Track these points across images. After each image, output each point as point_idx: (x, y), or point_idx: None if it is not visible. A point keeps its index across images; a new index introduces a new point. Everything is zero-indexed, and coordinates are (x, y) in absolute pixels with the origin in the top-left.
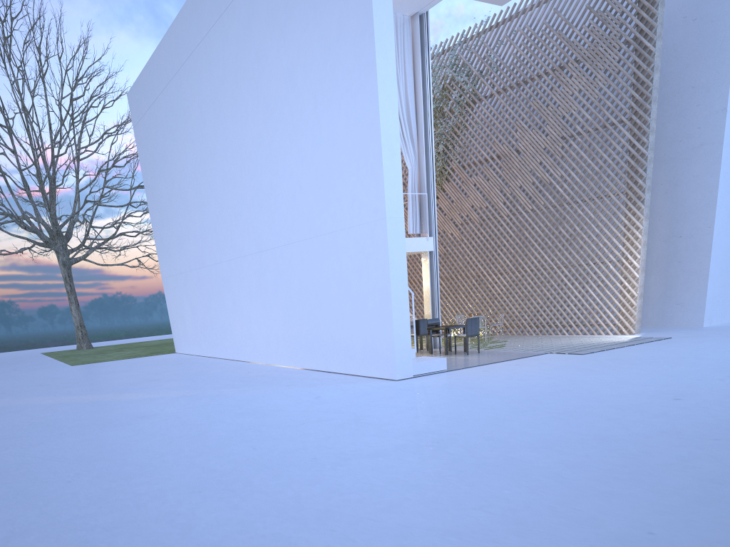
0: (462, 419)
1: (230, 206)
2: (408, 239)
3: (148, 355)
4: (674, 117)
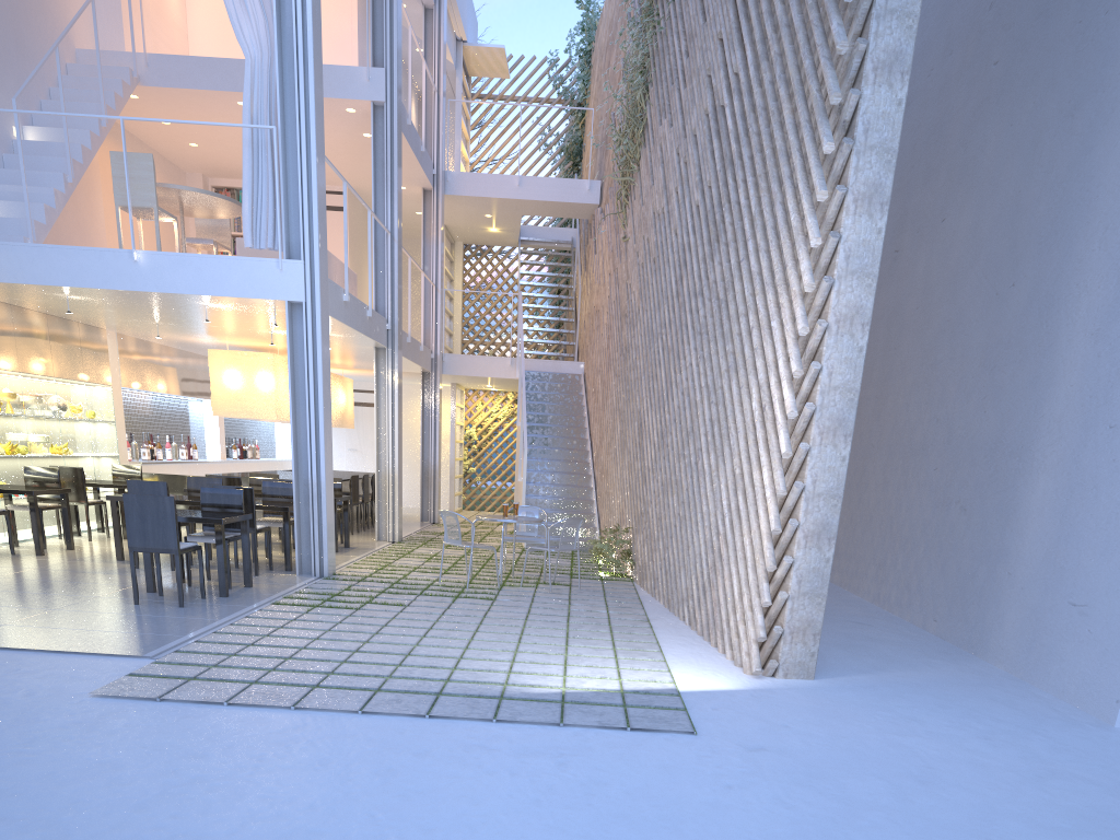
0: None
1: None
2: (213, 260)
3: None
4: None
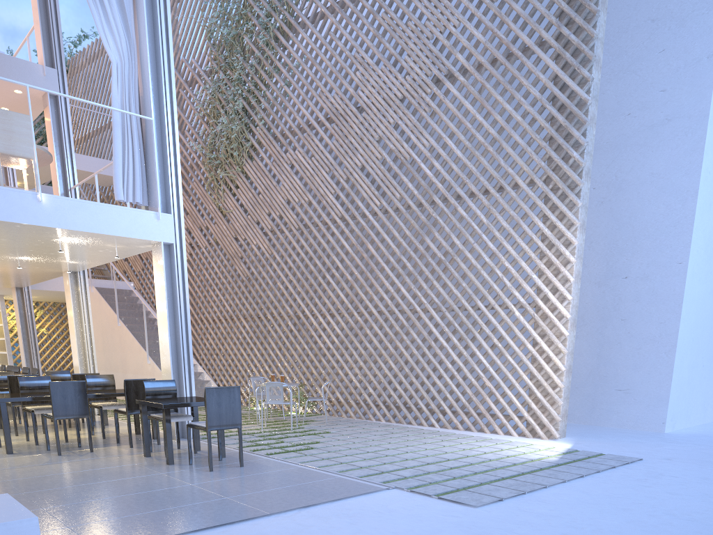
0: None
1: None
2: (106, 207)
3: None
4: (617, 75)
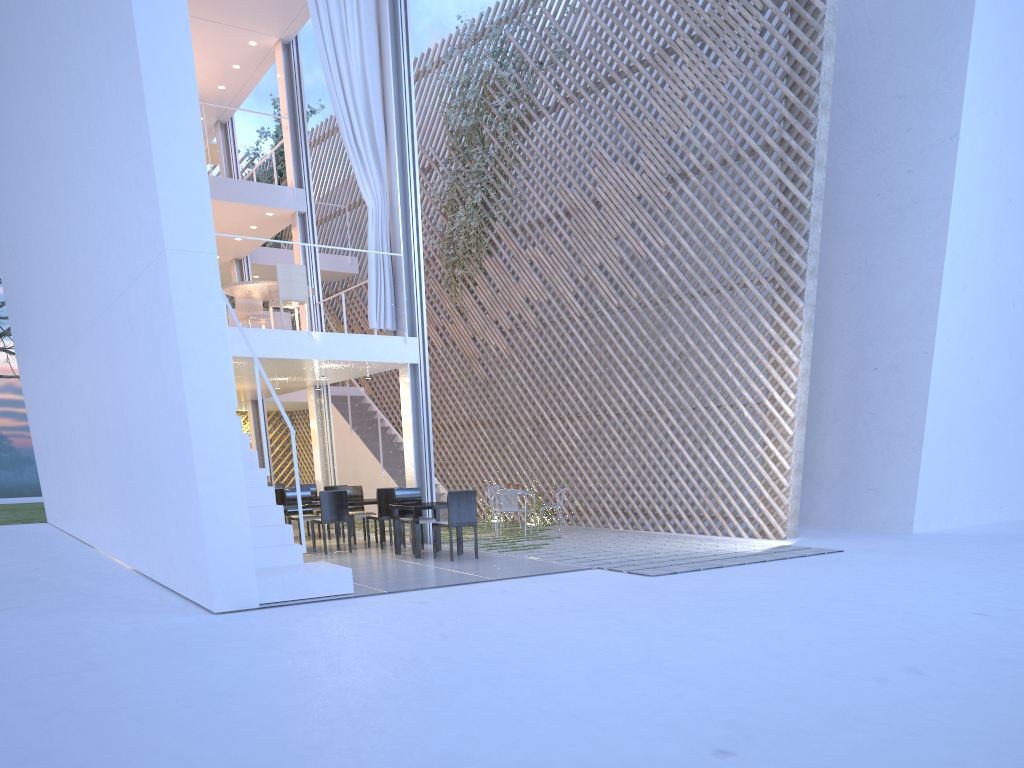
0: None
1: (45, 259)
2: (363, 337)
3: (2, 523)
4: (867, 153)
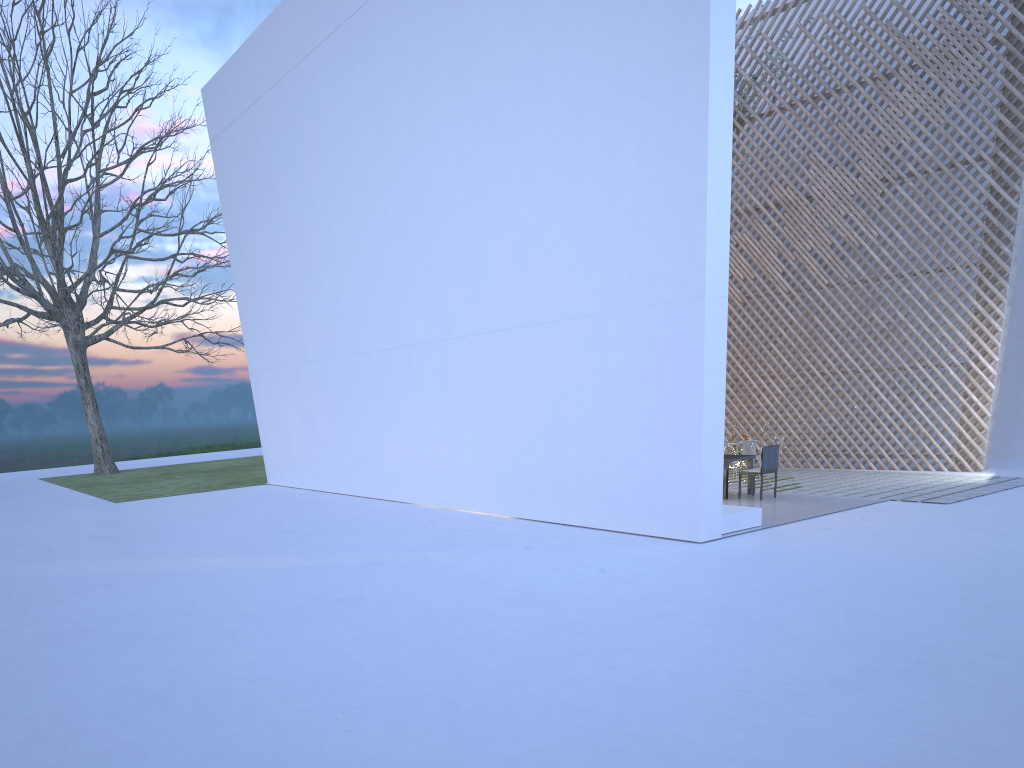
0: (903, 617)
1: (393, 268)
2: None
3: (225, 486)
4: None
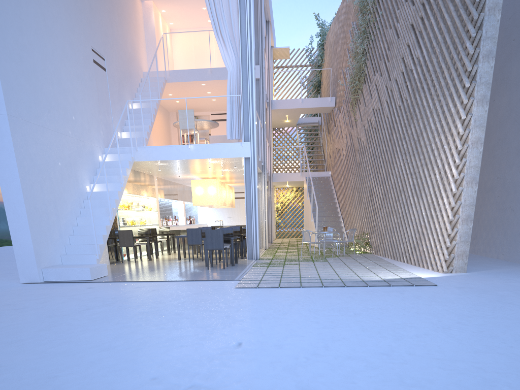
0: None
1: None
2: (217, 145)
3: None
4: None
